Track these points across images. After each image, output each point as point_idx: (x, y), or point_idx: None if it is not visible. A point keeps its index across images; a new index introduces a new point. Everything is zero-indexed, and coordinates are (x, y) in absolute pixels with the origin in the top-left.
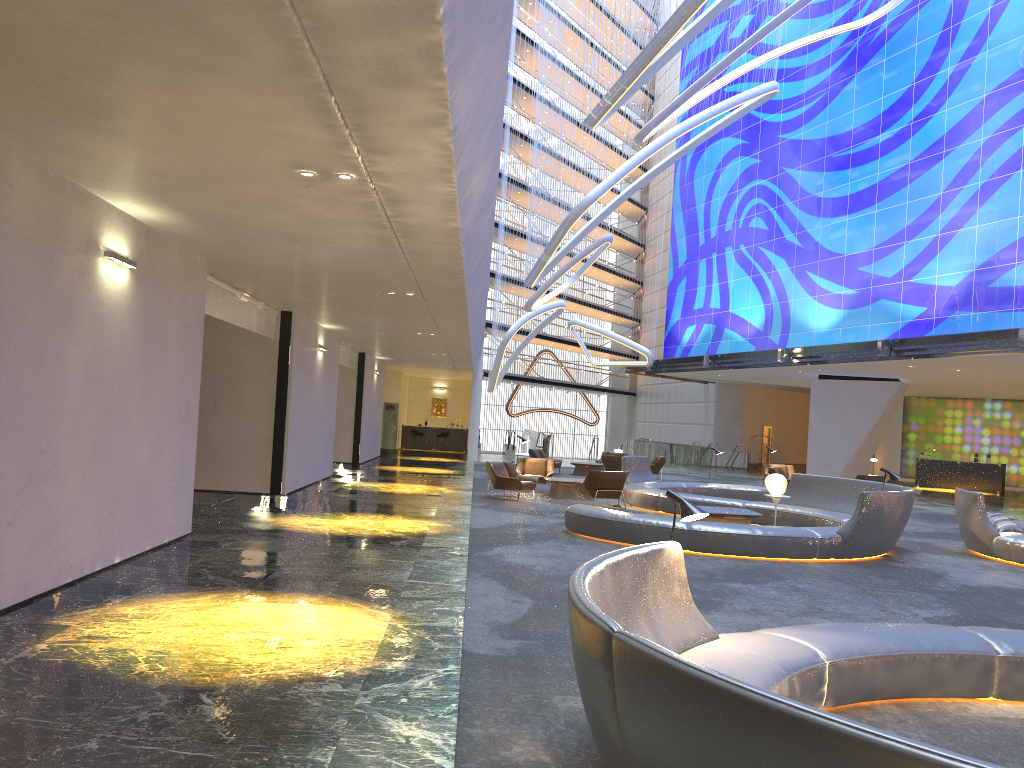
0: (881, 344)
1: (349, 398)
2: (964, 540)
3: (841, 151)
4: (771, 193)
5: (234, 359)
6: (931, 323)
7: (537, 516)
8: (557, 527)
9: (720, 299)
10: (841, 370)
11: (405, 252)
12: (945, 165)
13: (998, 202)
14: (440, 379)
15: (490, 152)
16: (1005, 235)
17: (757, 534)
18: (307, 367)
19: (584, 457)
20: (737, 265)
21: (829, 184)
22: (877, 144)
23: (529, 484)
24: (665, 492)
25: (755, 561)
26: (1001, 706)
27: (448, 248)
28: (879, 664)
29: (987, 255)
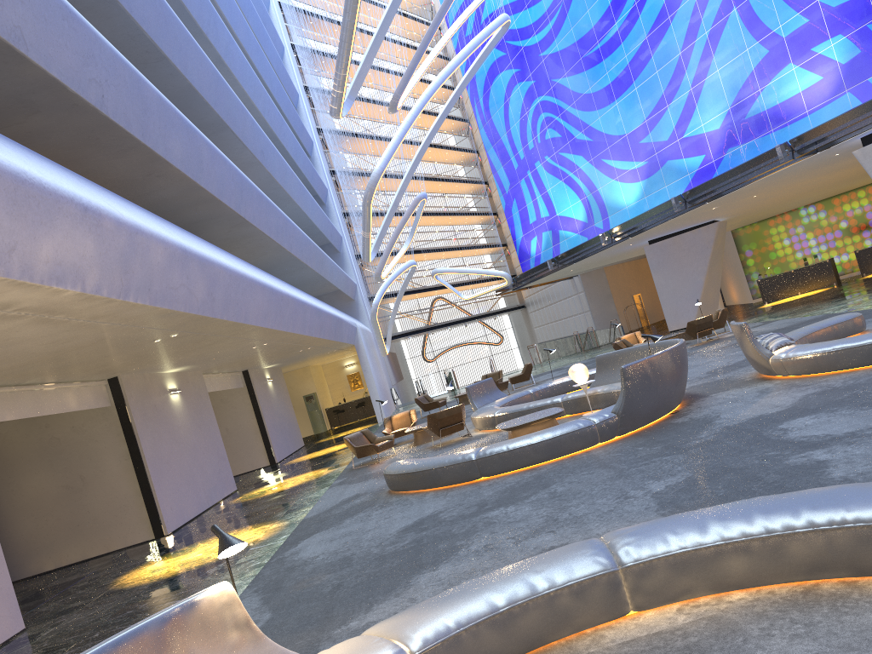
0: (674, 201)
1: (248, 412)
2: (752, 366)
3: (591, 48)
4: (552, 105)
5: (83, 435)
6: (713, 166)
7: (380, 478)
8: (387, 487)
9: (547, 208)
10: (662, 231)
11: (88, 320)
12: (674, 28)
13: (727, 43)
14: (347, 358)
15: (50, 219)
16: (742, 69)
17: (536, 441)
18: (159, 415)
19: (507, 371)
20: (549, 174)
21: (592, 80)
22: (616, 32)
23: (385, 444)
24: (499, 410)
25: (542, 467)
26: (643, 618)
27: (114, 305)
28: (485, 629)
29: (735, 92)
